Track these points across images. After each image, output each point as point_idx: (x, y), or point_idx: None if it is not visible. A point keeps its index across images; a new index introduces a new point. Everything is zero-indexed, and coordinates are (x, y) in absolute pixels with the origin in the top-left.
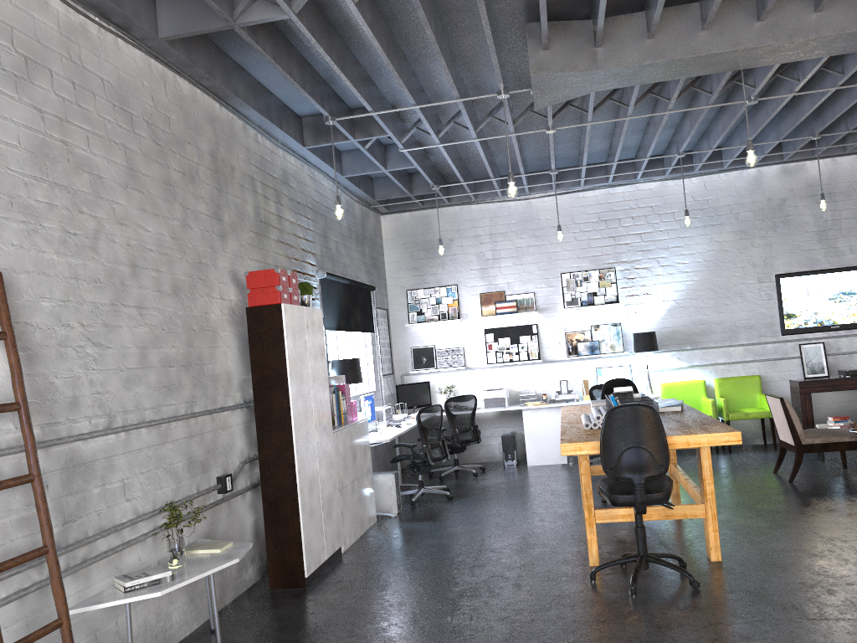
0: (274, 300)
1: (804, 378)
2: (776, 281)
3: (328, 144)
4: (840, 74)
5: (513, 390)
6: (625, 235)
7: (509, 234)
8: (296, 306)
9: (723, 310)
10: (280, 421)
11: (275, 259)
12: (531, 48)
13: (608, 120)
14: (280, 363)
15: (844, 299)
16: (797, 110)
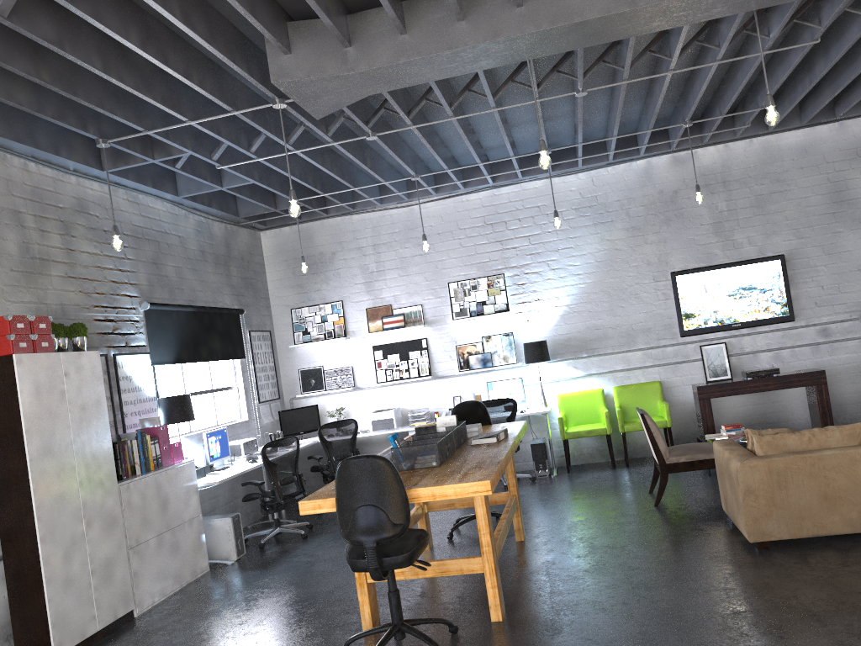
0: (6, 351)
1: (706, 381)
2: (672, 279)
3: (128, 166)
4: (667, 58)
5: (406, 409)
6: (513, 239)
7: (393, 243)
8: (44, 353)
9: (619, 313)
10: (19, 485)
11: (60, 297)
12: (270, 53)
13: (430, 123)
14: (15, 421)
15: (745, 295)
16: (653, 98)
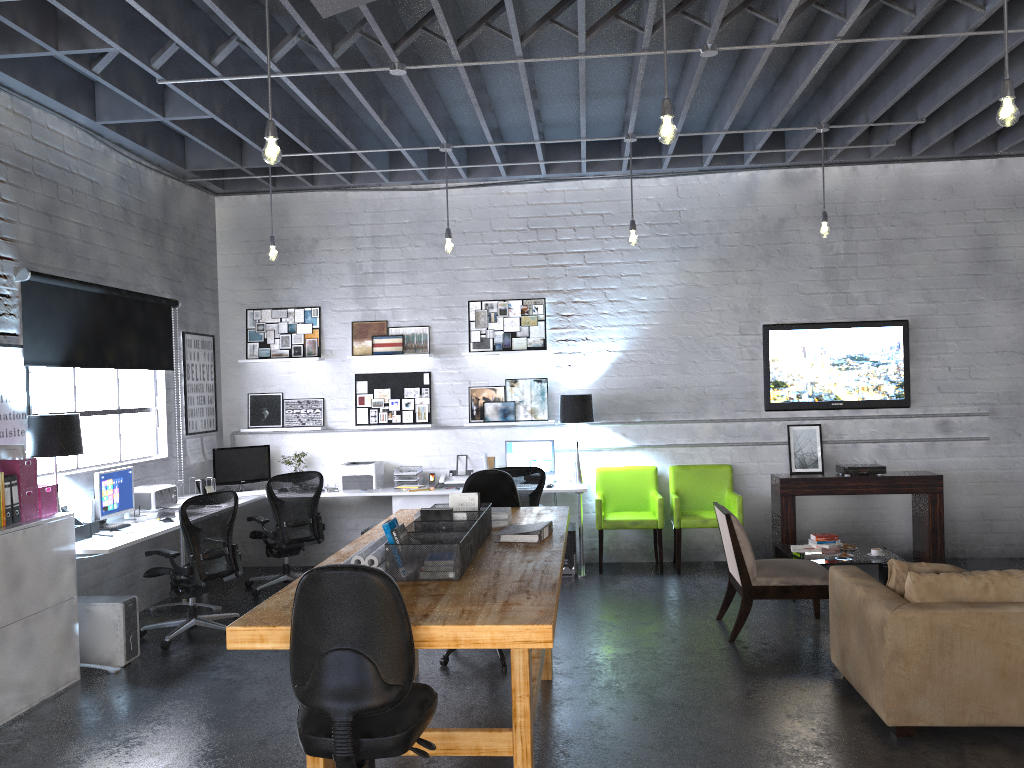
0: None
1: (790, 472)
2: (763, 335)
3: (15, 55)
4: (841, 17)
5: (391, 465)
6: (562, 253)
7: (399, 238)
8: None
9: (689, 370)
10: None
11: None
12: None
13: (487, 62)
14: None
15: (853, 366)
16: (791, 82)
